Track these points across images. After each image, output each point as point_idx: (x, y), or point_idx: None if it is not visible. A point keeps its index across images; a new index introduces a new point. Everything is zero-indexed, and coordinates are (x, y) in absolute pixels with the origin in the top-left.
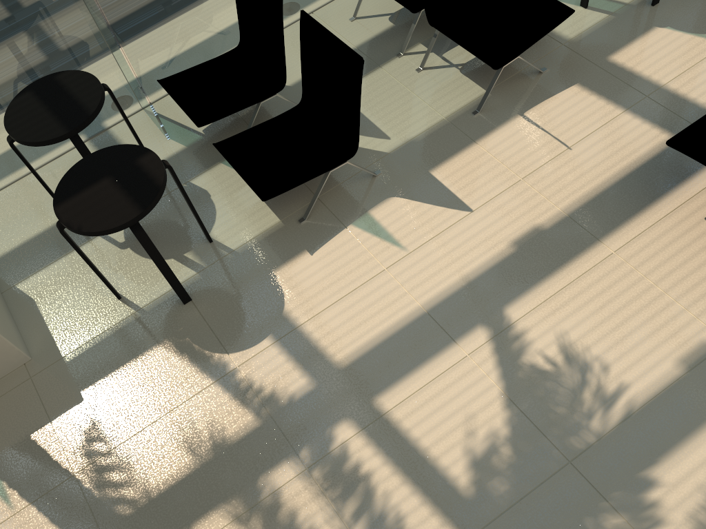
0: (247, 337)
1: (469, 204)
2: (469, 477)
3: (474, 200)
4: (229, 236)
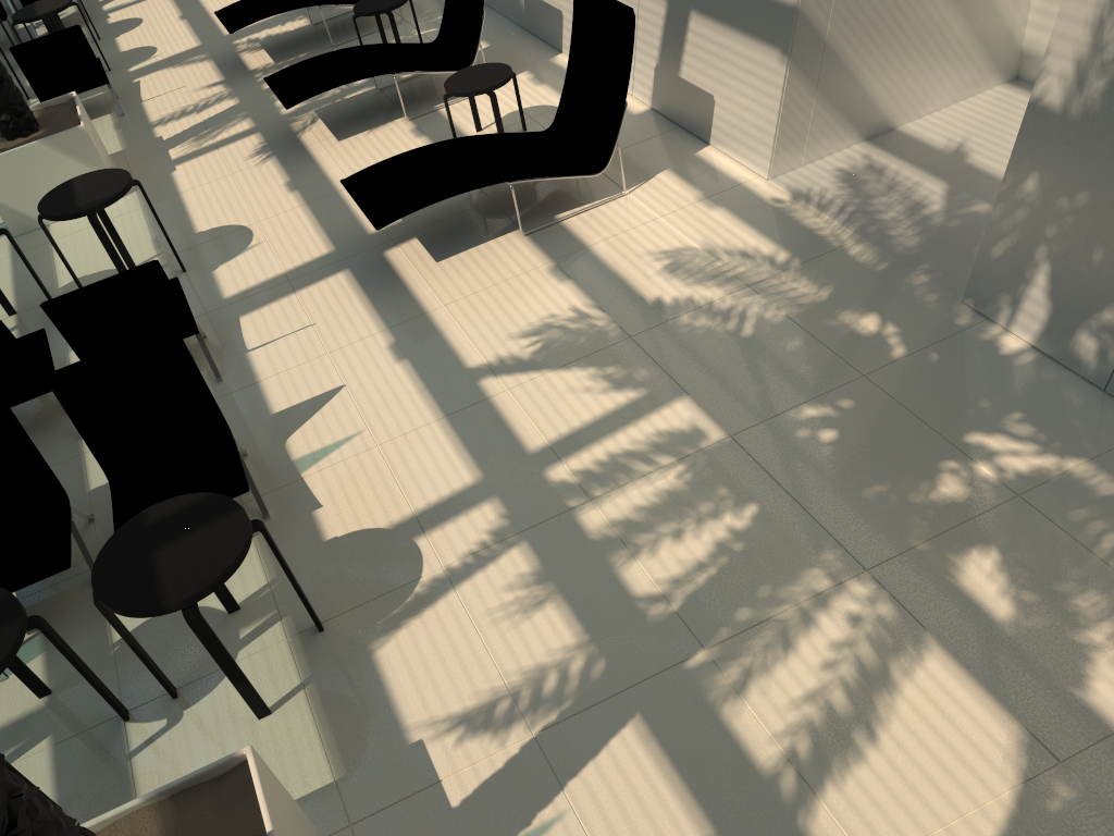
0: (406, 560)
1: (334, 386)
2: (629, 391)
3: (331, 383)
4: (243, 588)
